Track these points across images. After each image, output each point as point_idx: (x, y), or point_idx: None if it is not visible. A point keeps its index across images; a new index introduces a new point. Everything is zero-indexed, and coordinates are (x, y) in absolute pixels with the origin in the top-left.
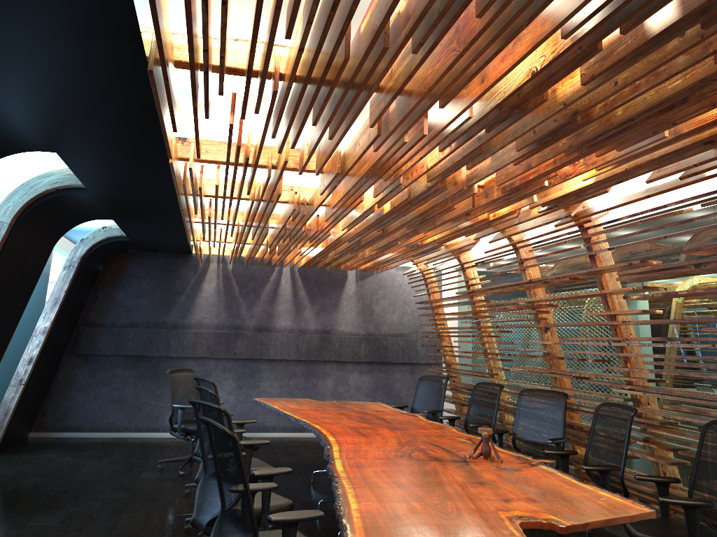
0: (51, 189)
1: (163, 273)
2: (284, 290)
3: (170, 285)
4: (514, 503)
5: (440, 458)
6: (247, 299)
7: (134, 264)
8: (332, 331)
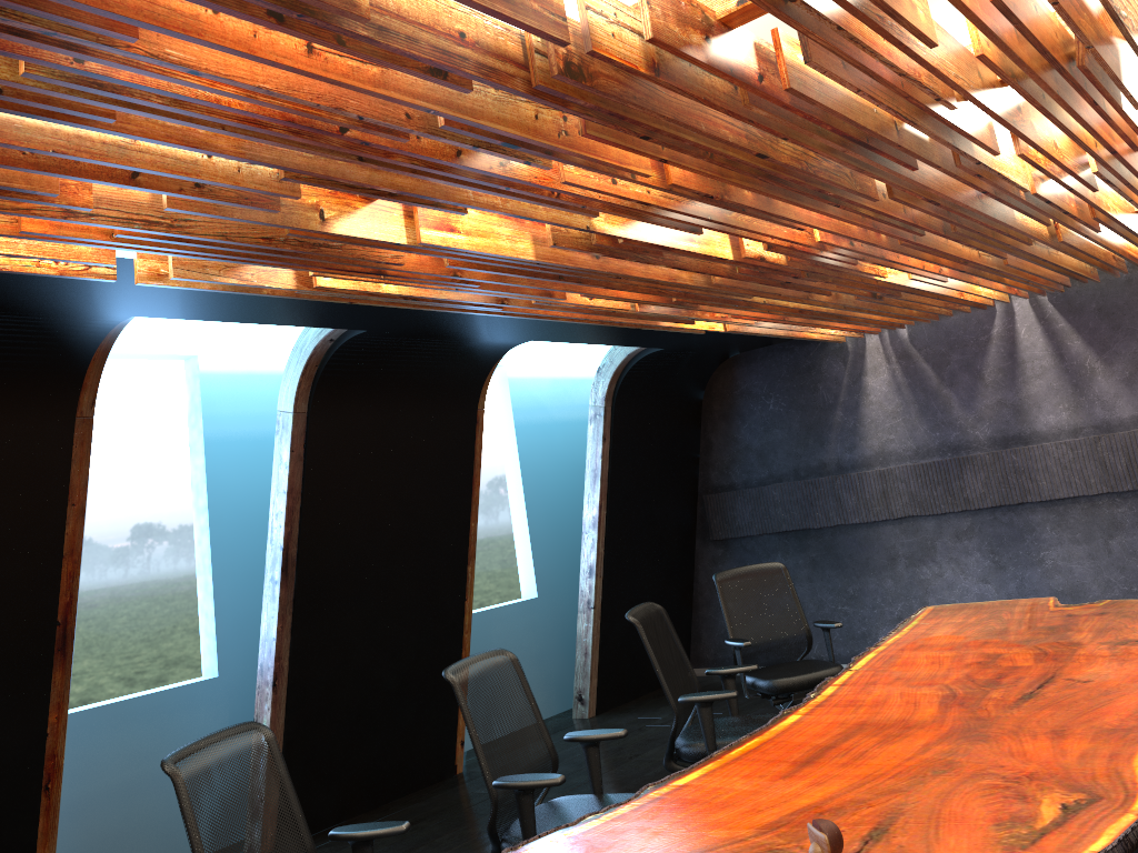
0: (320, 343)
1: (793, 377)
2: (1031, 349)
3: (811, 396)
4: None
5: None
6: (957, 387)
7: (745, 376)
8: None
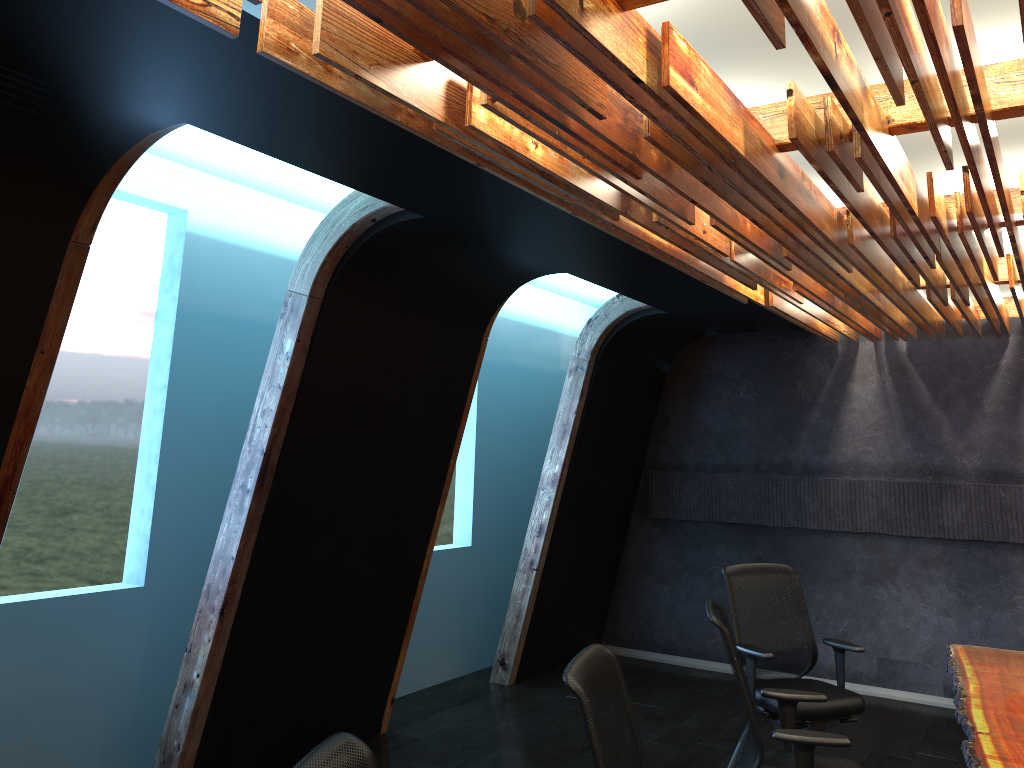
0: (360, 221)
1: (771, 369)
2: None
3: (787, 391)
4: None
5: None
6: (952, 411)
7: (718, 358)
8: None
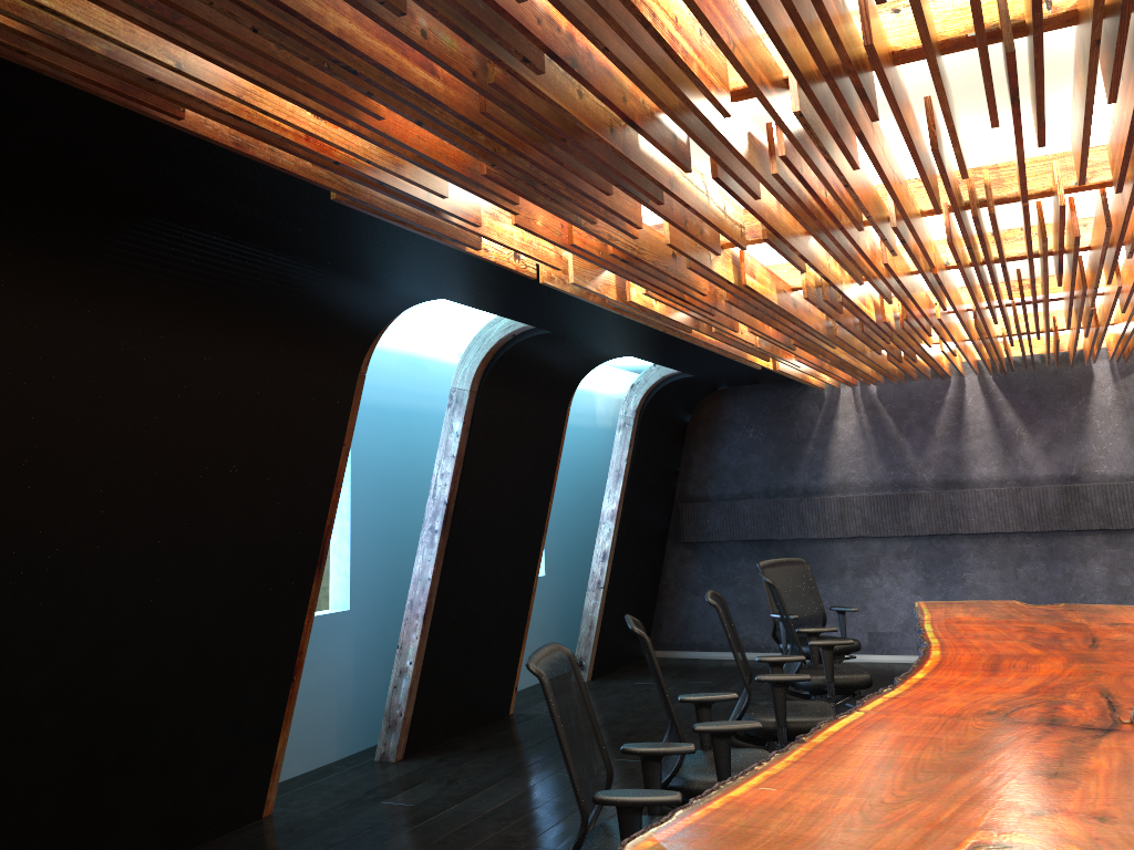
0: (505, 336)
1: (773, 413)
2: (974, 415)
3: (787, 431)
4: (1045, 819)
5: (1066, 720)
6: (912, 438)
7: (730, 407)
8: (1082, 476)
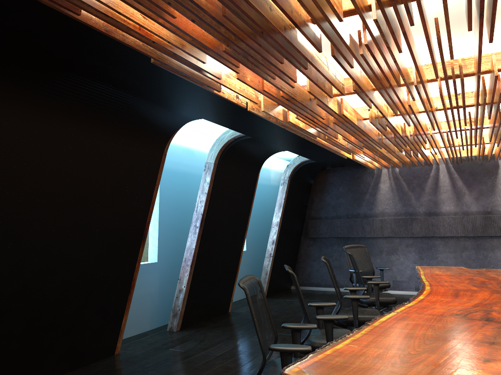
0: (230, 139)
1: (351, 180)
2: (443, 182)
3: (357, 188)
4: (491, 364)
5: (494, 319)
6: (414, 192)
7: (331, 177)
8: (493, 211)
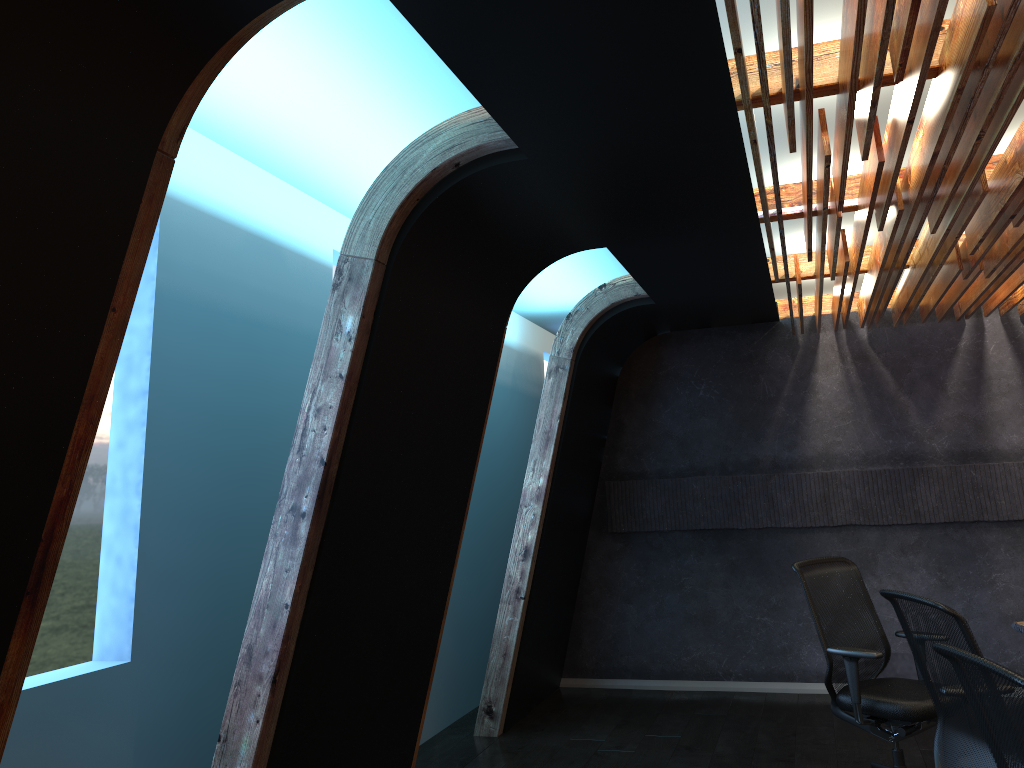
0: (443, 165)
1: (731, 365)
2: (999, 366)
3: (749, 387)
4: None
5: None
6: (917, 396)
7: (673, 357)
8: None
